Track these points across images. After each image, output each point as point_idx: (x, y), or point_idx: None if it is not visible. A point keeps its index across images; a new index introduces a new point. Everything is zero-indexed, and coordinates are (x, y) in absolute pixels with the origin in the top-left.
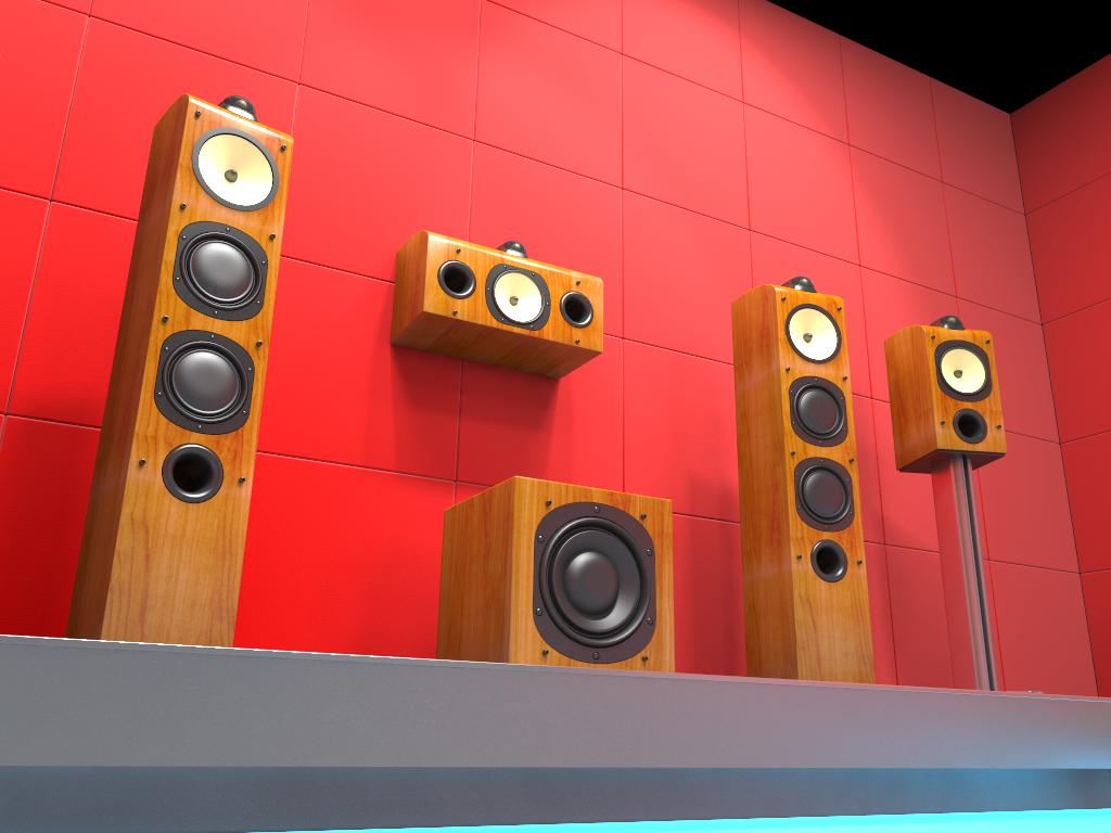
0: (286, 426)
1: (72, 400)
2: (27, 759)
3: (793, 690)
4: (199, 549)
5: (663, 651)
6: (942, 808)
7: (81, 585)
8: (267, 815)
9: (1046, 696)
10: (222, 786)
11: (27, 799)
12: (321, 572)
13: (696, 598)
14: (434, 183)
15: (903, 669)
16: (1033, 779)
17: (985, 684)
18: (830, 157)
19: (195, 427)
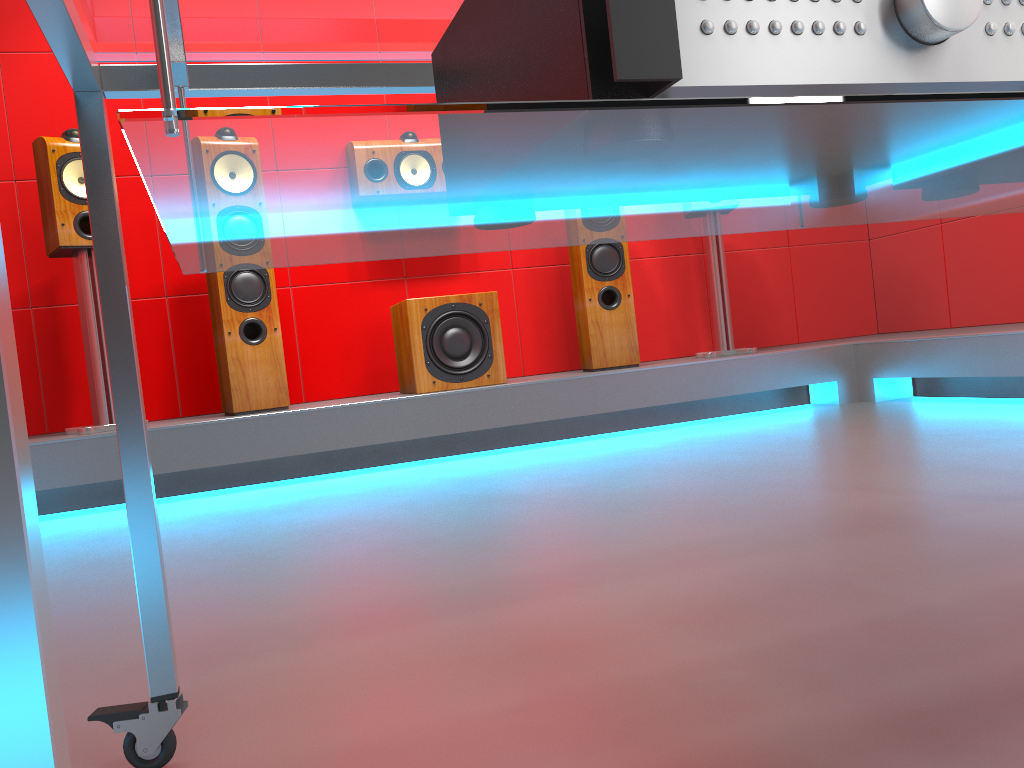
0: (305, 269)
1: (194, 282)
2: (217, 464)
3: (556, 383)
4: (264, 364)
5: (499, 370)
6: (678, 420)
7: (222, 384)
8: (318, 468)
9: (725, 359)
10: (297, 460)
11: (223, 474)
12: (340, 343)
13: (565, 314)
14: None
15: None
16: (744, 397)
17: (724, 347)
18: None
19: (248, 310)
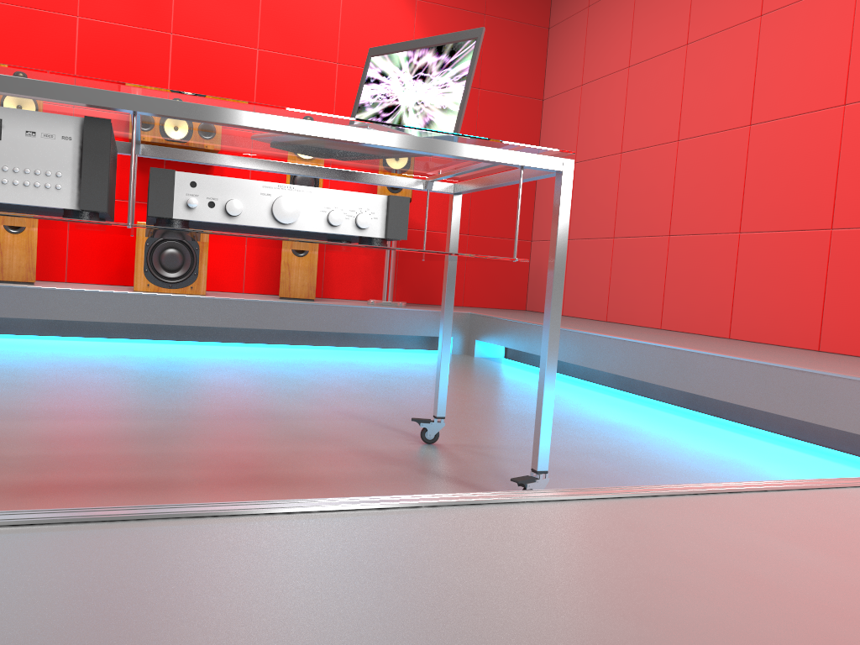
0: None
1: None
2: None
3: (236, 302)
4: (20, 249)
5: (201, 285)
6: (335, 345)
7: None
8: (47, 331)
9: (369, 307)
10: (32, 322)
11: None
12: (102, 243)
13: None
14: (150, 60)
15: (400, 286)
16: (389, 337)
17: (384, 299)
18: (401, 10)
19: None
